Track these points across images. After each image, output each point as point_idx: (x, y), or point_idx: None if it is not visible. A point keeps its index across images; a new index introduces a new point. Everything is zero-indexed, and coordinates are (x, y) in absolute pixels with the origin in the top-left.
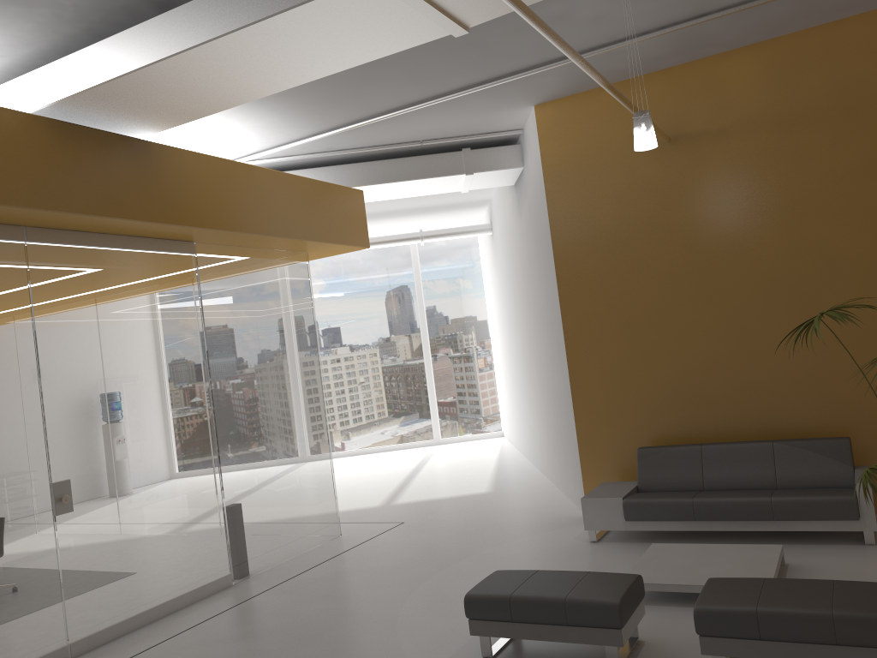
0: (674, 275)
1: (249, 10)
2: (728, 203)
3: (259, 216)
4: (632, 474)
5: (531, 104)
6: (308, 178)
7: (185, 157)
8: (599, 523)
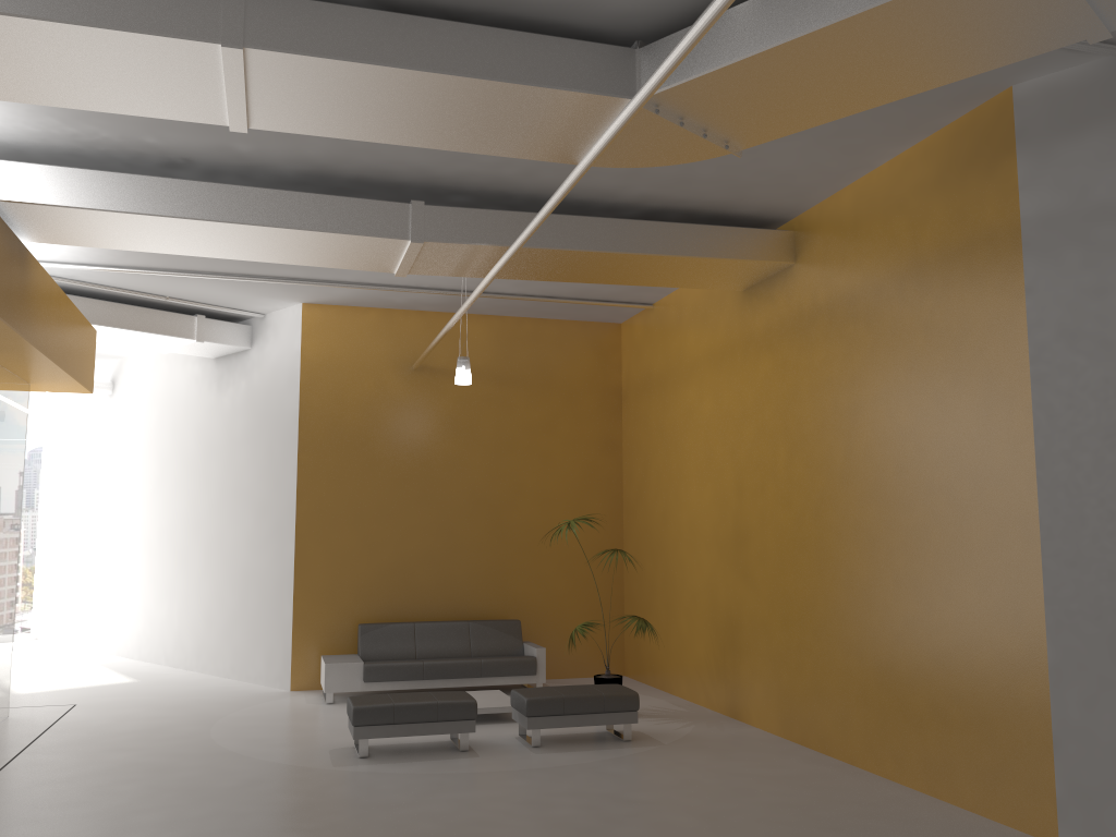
0: (404, 478)
1: (295, 218)
2: (453, 429)
3: (57, 342)
4: (341, 650)
5: (302, 301)
6: (79, 309)
7: (38, 269)
8: (339, 685)
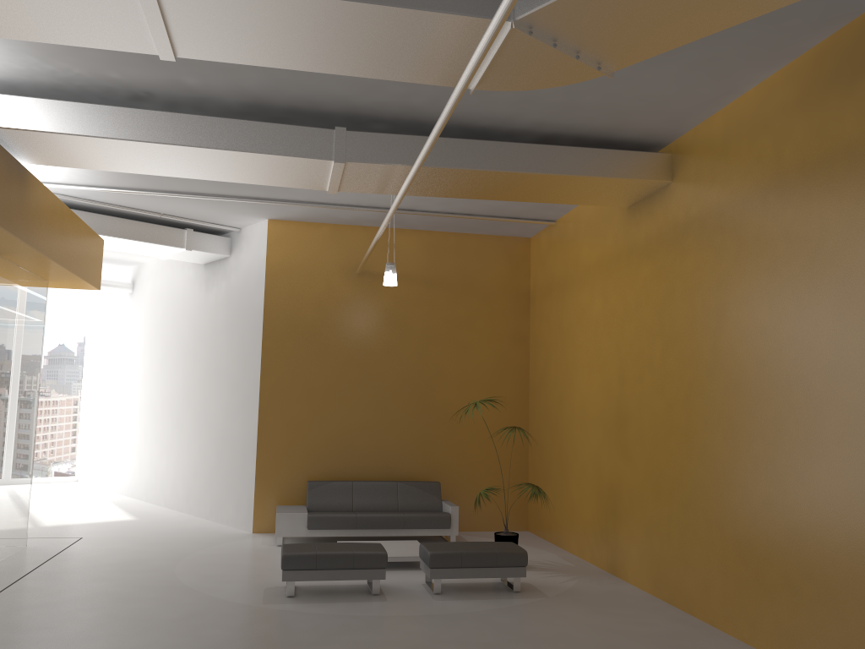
0: (347, 363)
1: (236, 141)
2: (389, 323)
3: (61, 247)
4: (293, 501)
5: (268, 217)
6: (84, 222)
7: (39, 187)
8: (287, 531)
